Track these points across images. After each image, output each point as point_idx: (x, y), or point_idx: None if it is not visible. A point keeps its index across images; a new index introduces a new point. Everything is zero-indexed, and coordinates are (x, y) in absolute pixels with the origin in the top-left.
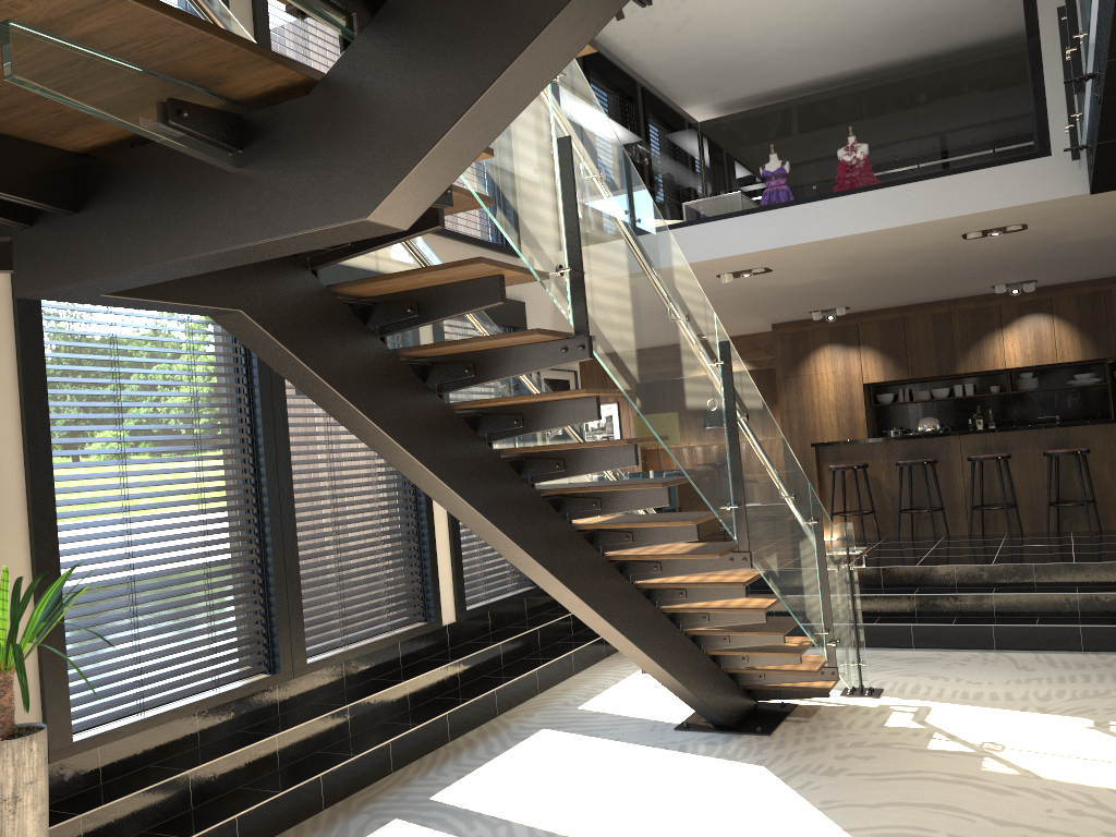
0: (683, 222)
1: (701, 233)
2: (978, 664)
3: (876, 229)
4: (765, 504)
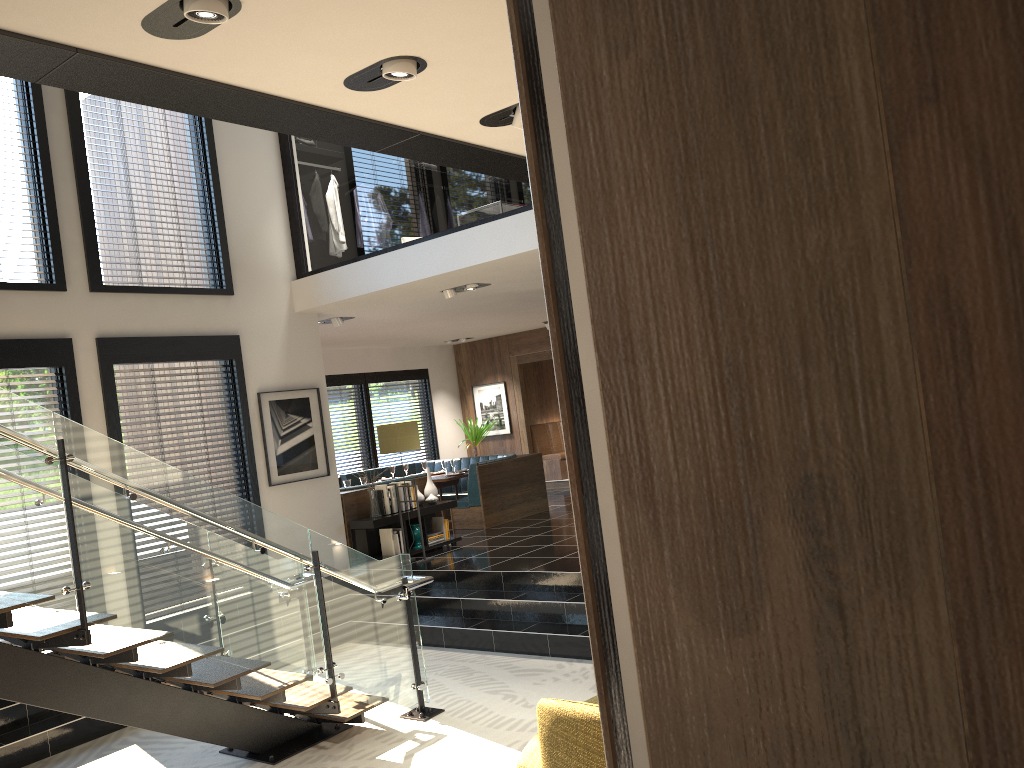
0: (380, 251)
1: (389, 261)
2: (569, 680)
3: (515, 253)
4: (173, 571)
